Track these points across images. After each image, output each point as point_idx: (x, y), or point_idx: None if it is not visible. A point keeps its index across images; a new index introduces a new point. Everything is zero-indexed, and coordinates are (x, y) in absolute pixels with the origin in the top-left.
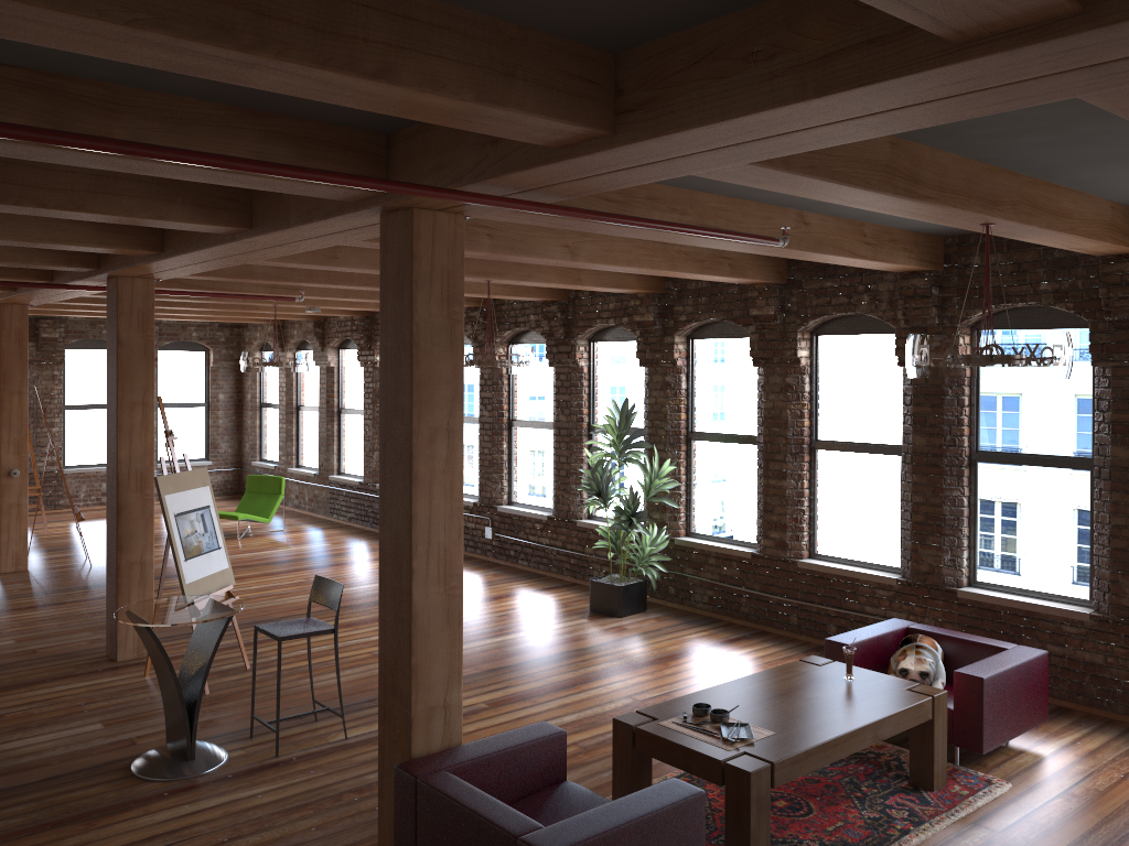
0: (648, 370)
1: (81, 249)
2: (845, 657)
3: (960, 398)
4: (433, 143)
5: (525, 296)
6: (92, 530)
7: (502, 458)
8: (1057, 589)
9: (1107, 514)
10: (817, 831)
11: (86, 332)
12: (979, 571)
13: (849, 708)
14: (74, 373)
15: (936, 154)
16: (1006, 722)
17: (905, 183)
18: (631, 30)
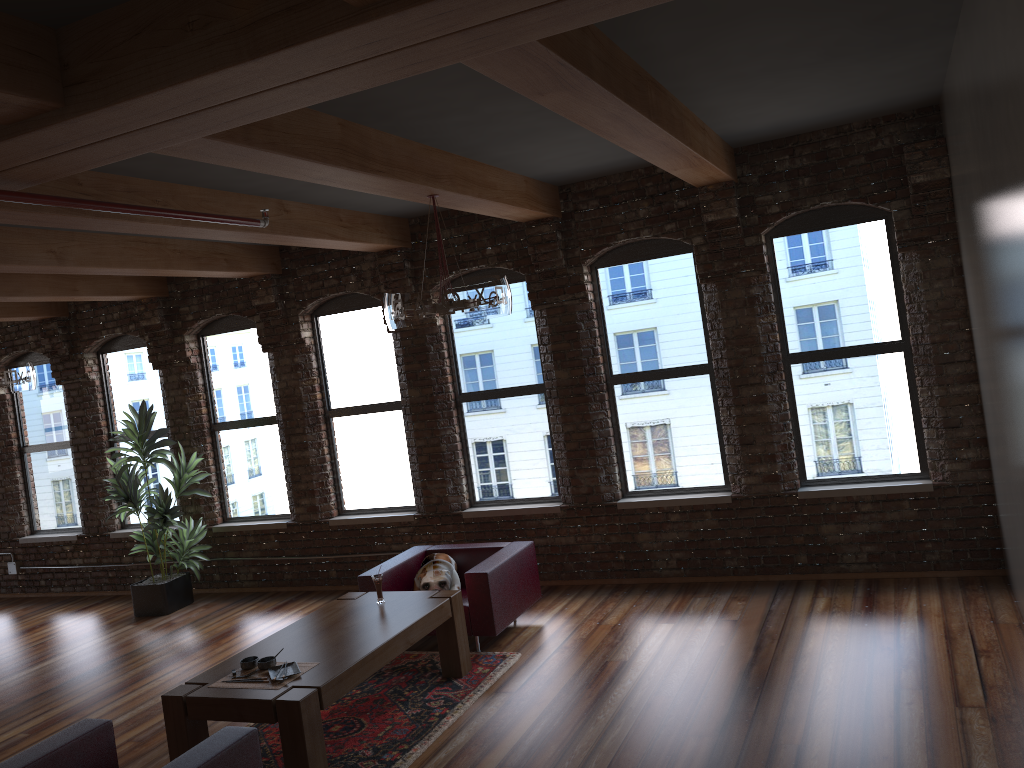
0: (163, 372)
1: None
2: (375, 584)
3: (441, 352)
4: None
5: (19, 316)
6: None
7: (17, 488)
8: (535, 493)
9: (560, 425)
10: (370, 739)
11: None
12: (477, 492)
13: (383, 625)
14: None
15: (381, 135)
16: (510, 605)
17: (358, 159)
18: (66, 2)
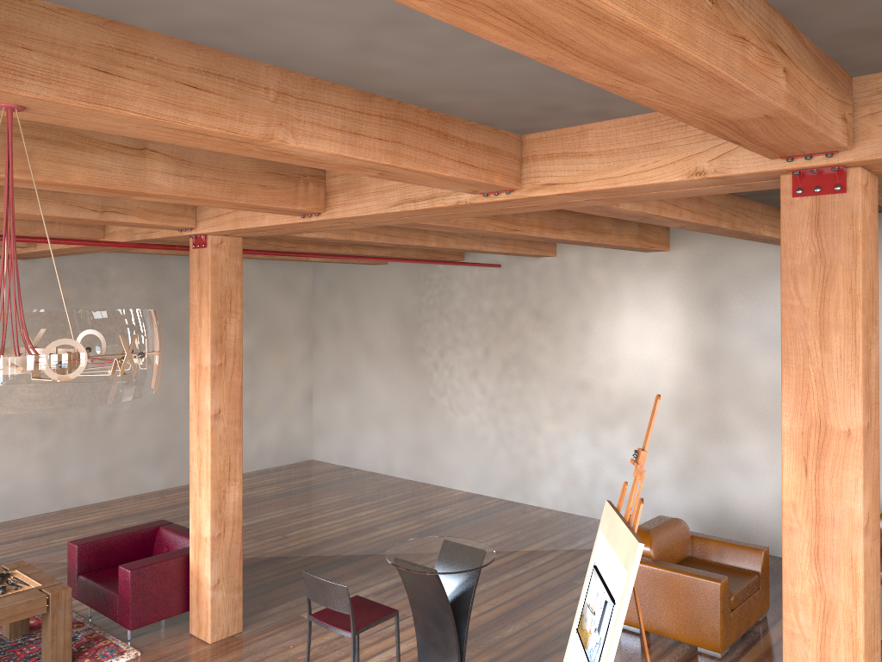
0: None
1: (602, 209)
2: None
3: None
4: None
5: None
6: None
7: None
8: None
9: None
10: None
11: None
12: None
13: None
14: None
15: None
16: None
17: None
18: None
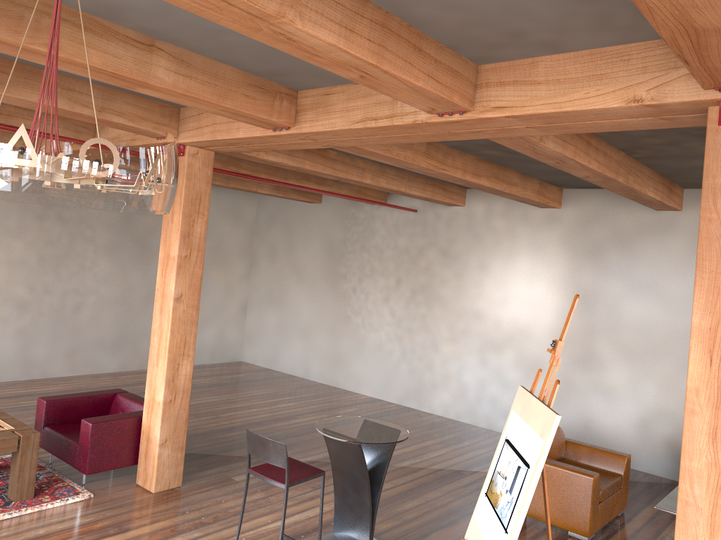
0: None
1: (530, 146)
2: None
3: None
4: None
5: None
6: None
7: None
8: None
9: None
10: None
11: None
12: None
13: None
14: None
15: None
16: None
17: None
18: None
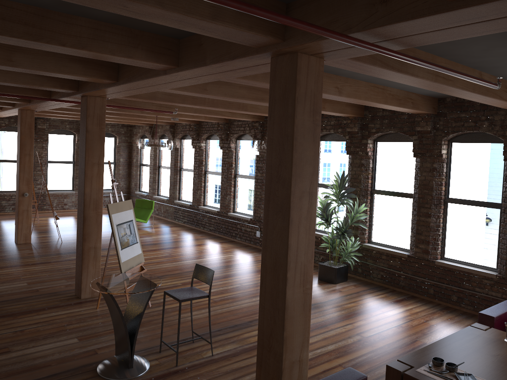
0: (351, 157)
1: (73, 78)
2: (506, 328)
3: None
4: (326, 6)
5: None
6: (60, 222)
7: None
8: None
9: None
10: None
11: (59, 126)
12: None
13: None
14: (52, 146)
15: None
16: None
17: None
18: None
